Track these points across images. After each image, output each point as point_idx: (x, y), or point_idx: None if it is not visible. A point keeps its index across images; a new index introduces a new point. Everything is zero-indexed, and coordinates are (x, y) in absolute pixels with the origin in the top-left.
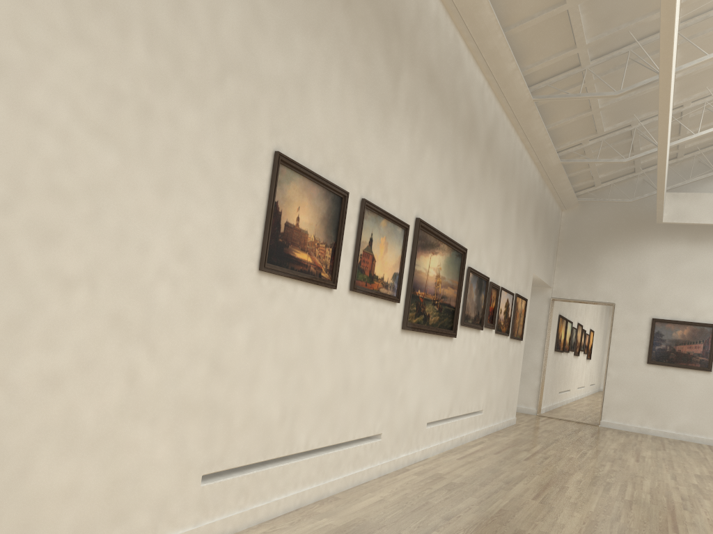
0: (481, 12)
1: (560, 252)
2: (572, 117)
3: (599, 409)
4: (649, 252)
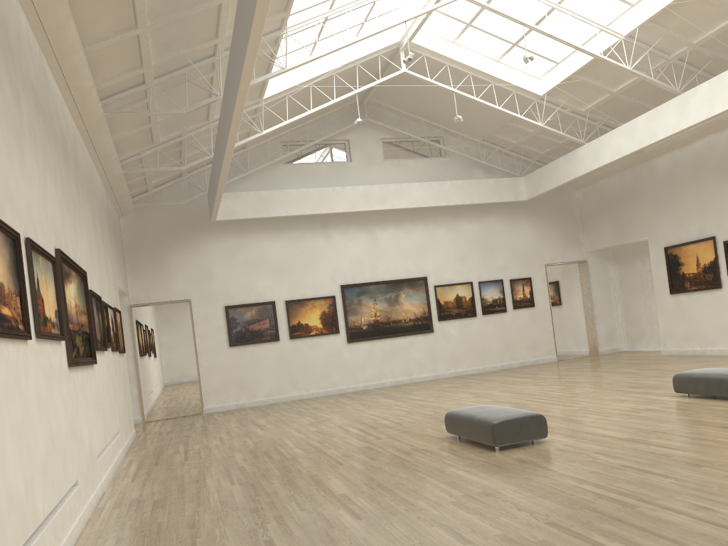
0: (67, 31)
1: (128, 259)
2: (134, 130)
3: (185, 401)
4: (209, 247)
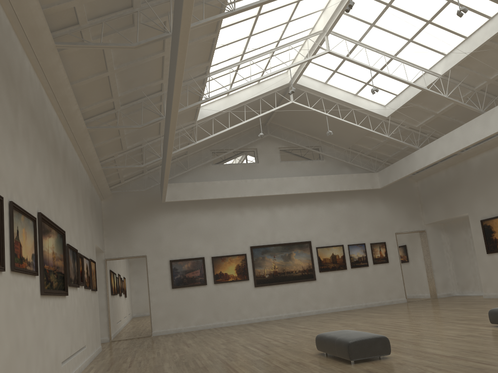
0: (58, 72)
1: (105, 228)
2: (109, 140)
3: (143, 327)
4: (160, 220)
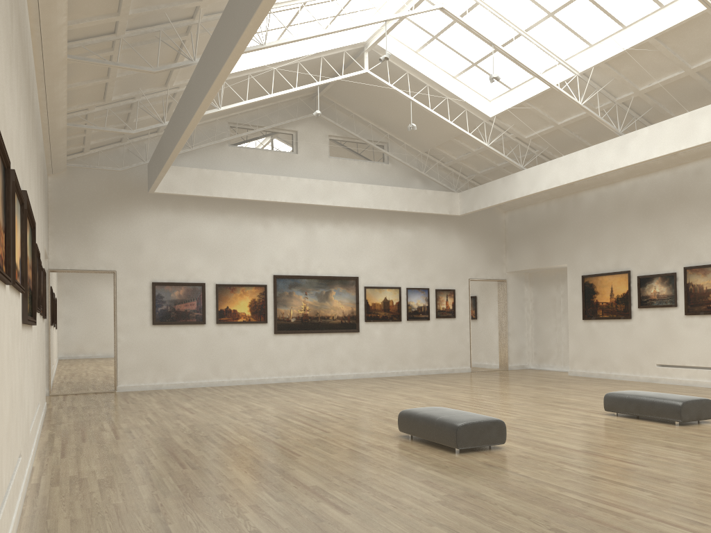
0: None
1: (52, 220)
2: (89, 82)
3: (90, 377)
4: (142, 220)
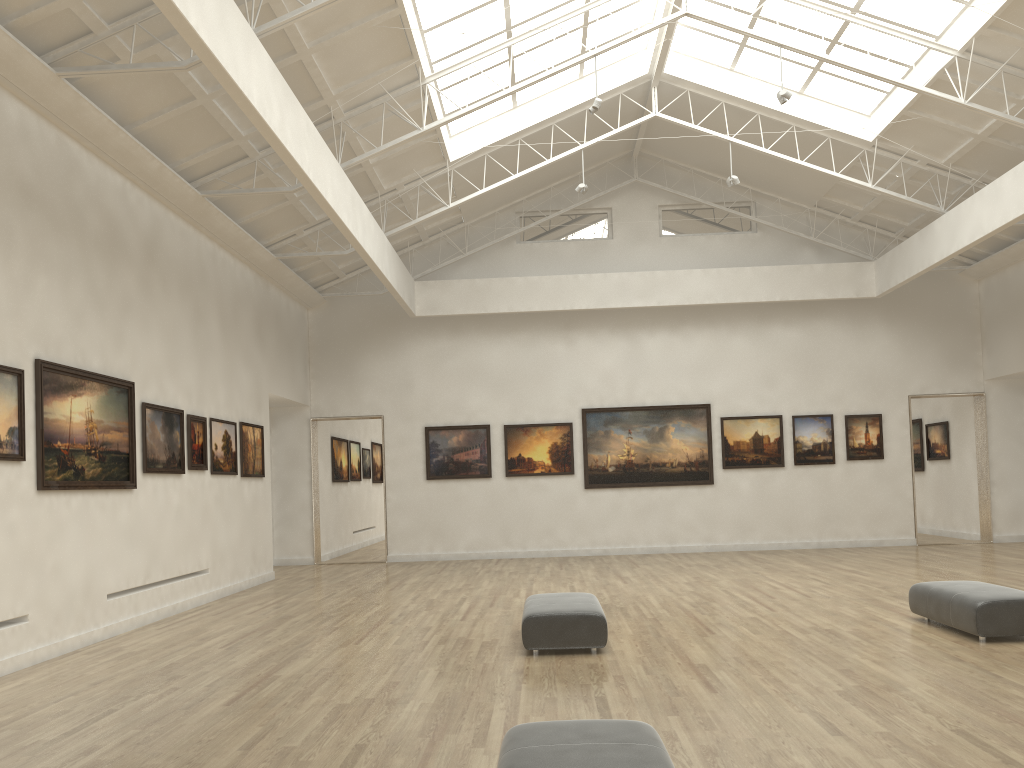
0: (85, 114)
1: (313, 361)
2: (269, 208)
3: None
4: (412, 350)
